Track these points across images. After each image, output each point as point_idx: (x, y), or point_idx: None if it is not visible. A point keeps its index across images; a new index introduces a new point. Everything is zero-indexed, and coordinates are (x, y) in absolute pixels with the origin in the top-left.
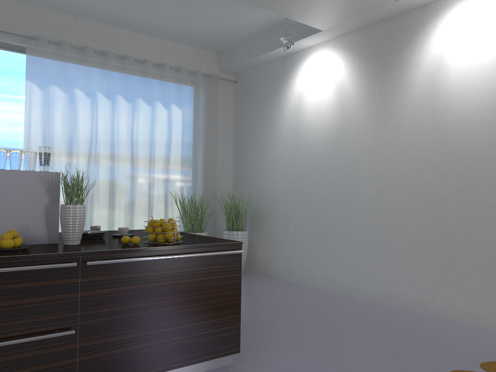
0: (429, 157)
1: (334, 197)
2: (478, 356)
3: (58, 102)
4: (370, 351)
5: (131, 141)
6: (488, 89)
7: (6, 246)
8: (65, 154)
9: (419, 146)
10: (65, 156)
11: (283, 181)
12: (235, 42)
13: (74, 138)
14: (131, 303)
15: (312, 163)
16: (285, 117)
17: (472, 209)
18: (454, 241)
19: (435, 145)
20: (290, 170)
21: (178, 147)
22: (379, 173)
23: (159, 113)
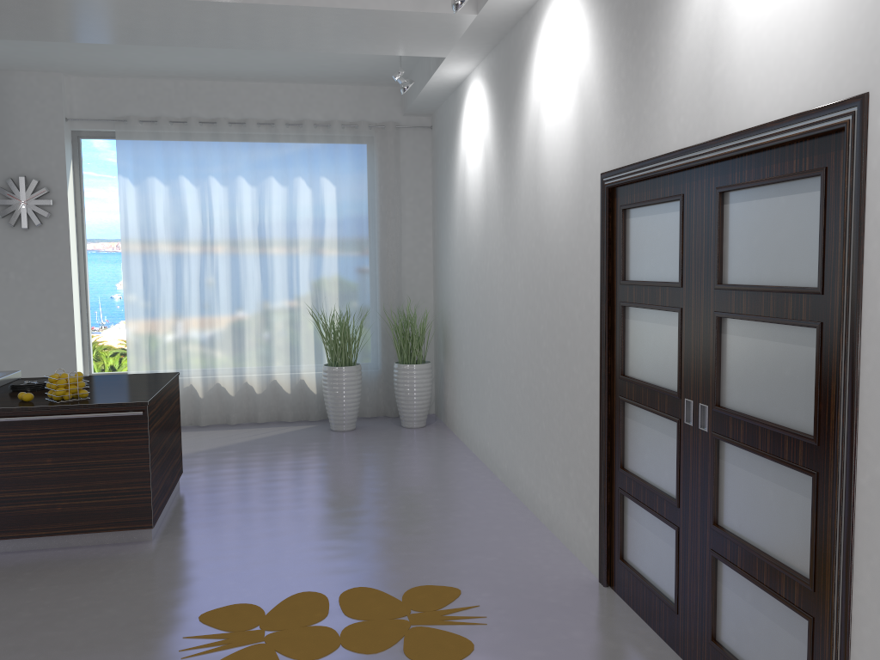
0: (534, 266)
1: (484, 321)
2: (444, 577)
3: (159, 198)
4: (325, 550)
5: (260, 238)
6: (566, 160)
7: None
8: (170, 264)
9: (528, 248)
10: (171, 267)
11: (458, 289)
12: None
13: (183, 242)
14: (3, 463)
15: (472, 265)
16: (457, 189)
17: (557, 356)
18: (548, 406)
19: (537, 247)
20: (461, 273)
21: (334, 241)
22: (507, 287)
23: (301, 193)
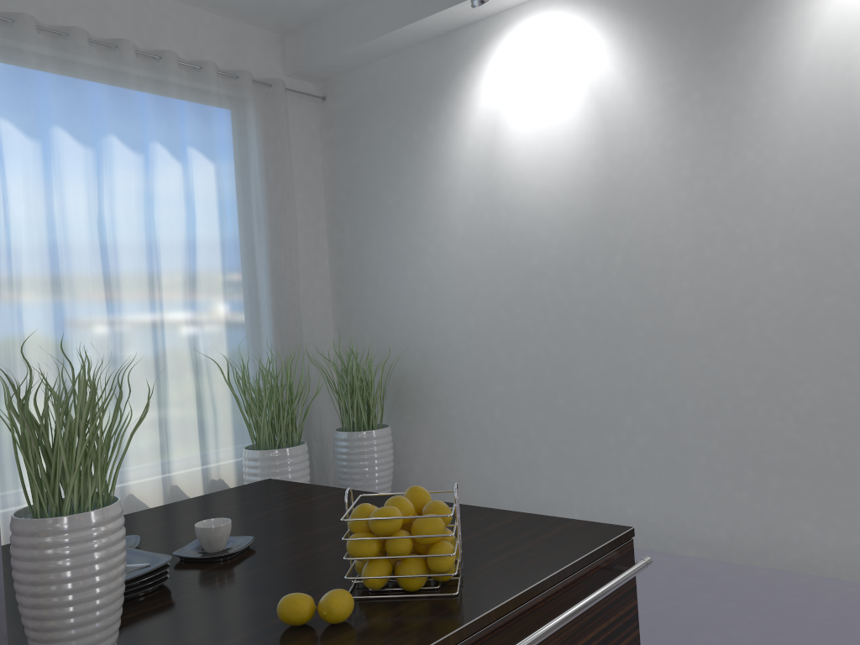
0: (850, 233)
1: (603, 339)
2: None
3: None
4: None
5: (102, 241)
6: None
7: None
8: None
9: (821, 211)
10: None
11: (465, 310)
12: (327, 4)
13: None
14: None
15: (538, 267)
16: (459, 169)
17: None
18: None
19: None
20: (482, 285)
21: (215, 251)
22: (720, 277)
23: (161, 170)
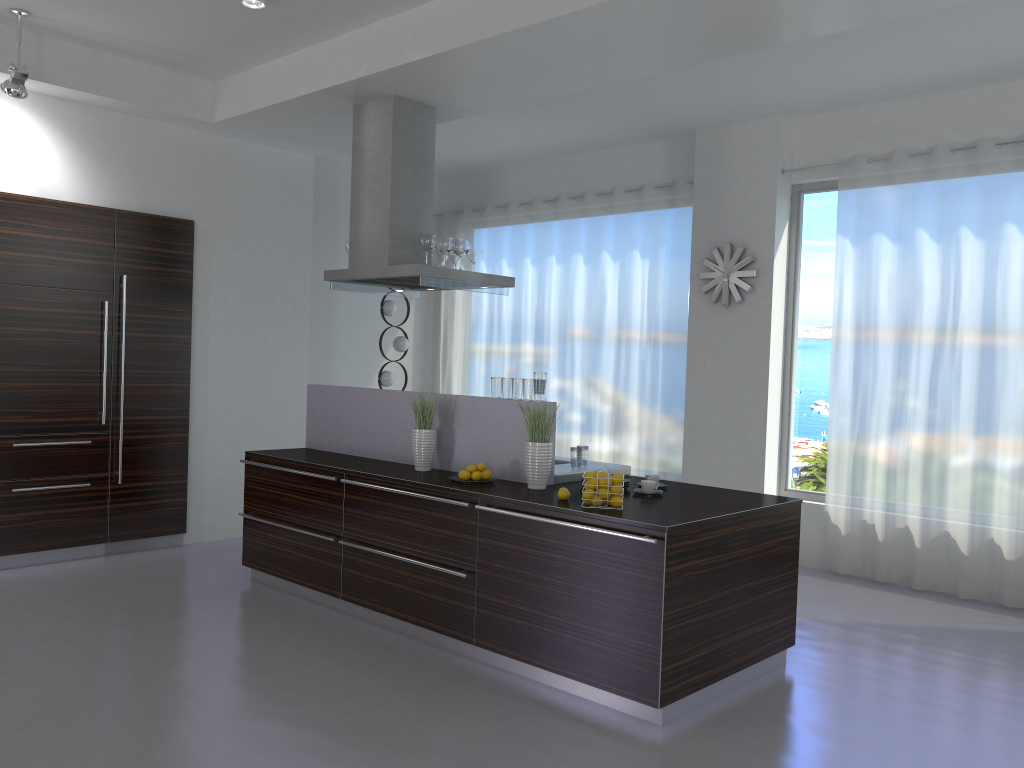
0: None
1: None
2: None
3: (884, 262)
4: None
5: None
6: None
7: (459, 477)
8: (890, 353)
9: None
10: (891, 357)
11: None
12: None
13: (913, 323)
14: (521, 567)
15: None
16: None
17: None
18: None
19: None
20: None
21: None
22: None
23: None
